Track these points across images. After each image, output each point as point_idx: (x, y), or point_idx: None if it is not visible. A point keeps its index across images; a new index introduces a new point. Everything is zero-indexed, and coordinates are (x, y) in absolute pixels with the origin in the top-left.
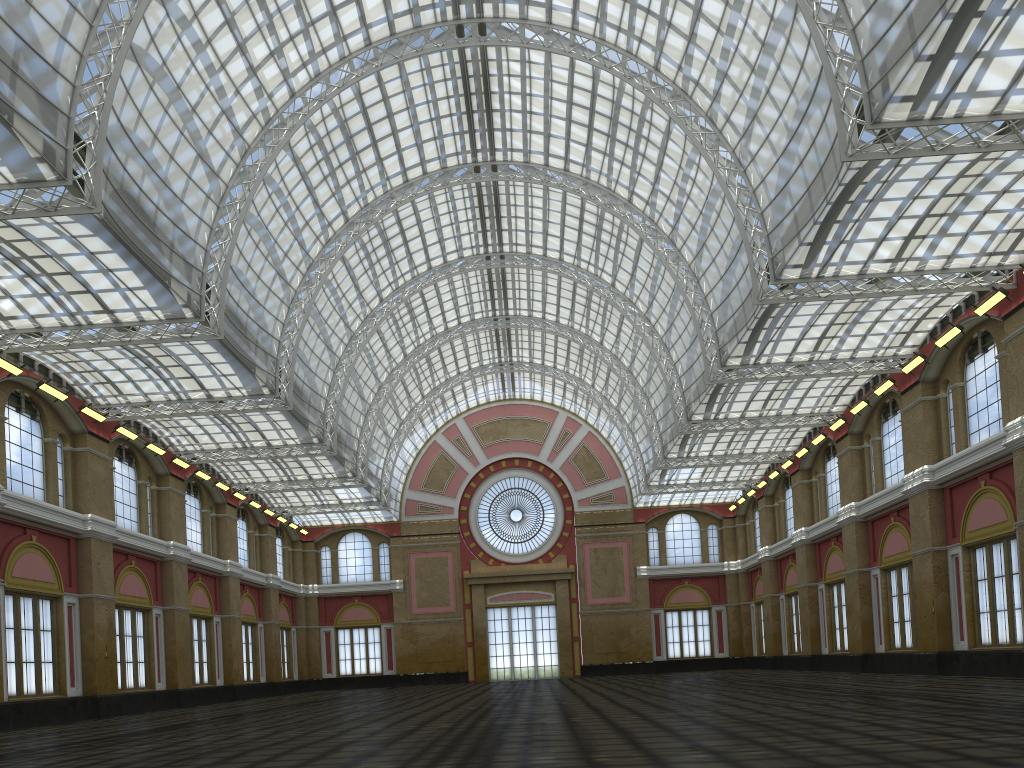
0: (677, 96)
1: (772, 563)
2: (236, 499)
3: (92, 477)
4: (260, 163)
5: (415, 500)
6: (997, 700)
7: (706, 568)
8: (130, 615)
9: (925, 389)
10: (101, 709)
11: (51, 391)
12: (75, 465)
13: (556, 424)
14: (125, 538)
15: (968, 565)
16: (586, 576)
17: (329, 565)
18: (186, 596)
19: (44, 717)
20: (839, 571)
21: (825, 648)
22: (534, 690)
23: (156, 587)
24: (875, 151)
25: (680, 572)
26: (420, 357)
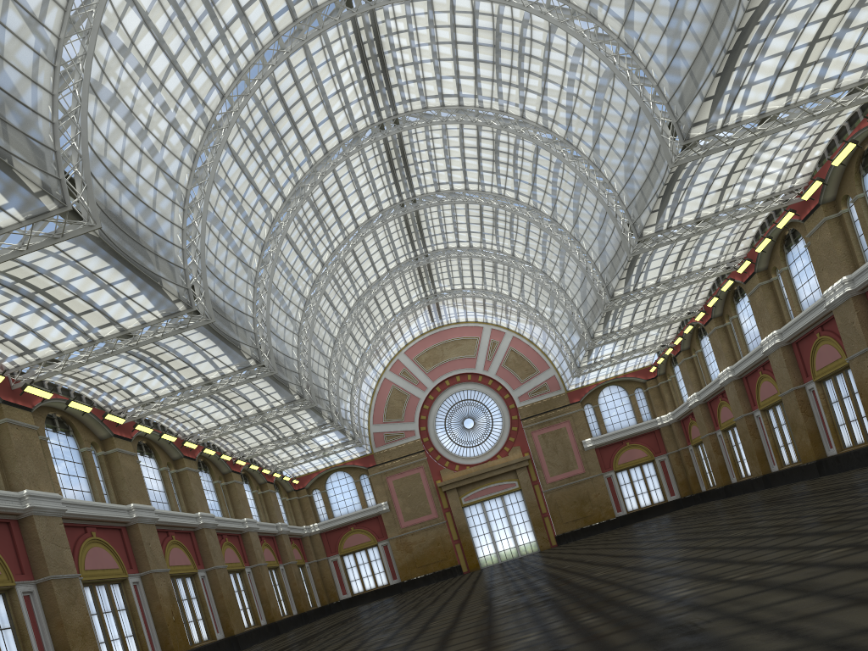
0: (551, 7)
1: (703, 406)
2: (238, 466)
3: (126, 472)
4: (209, 163)
5: (381, 432)
6: None
7: (642, 427)
8: (182, 582)
9: (827, 209)
10: None
11: (78, 406)
12: (110, 466)
13: (483, 338)
14: (163, 518)
15: None
16: (541, 459)
17: (322, 504)
18: (221, 556)
19: None
20: (772, 395)
21: (774, 466)
22: (536, 562)
23: (196, 554)
24: None
25: (620, 436)
26: (362, 307)
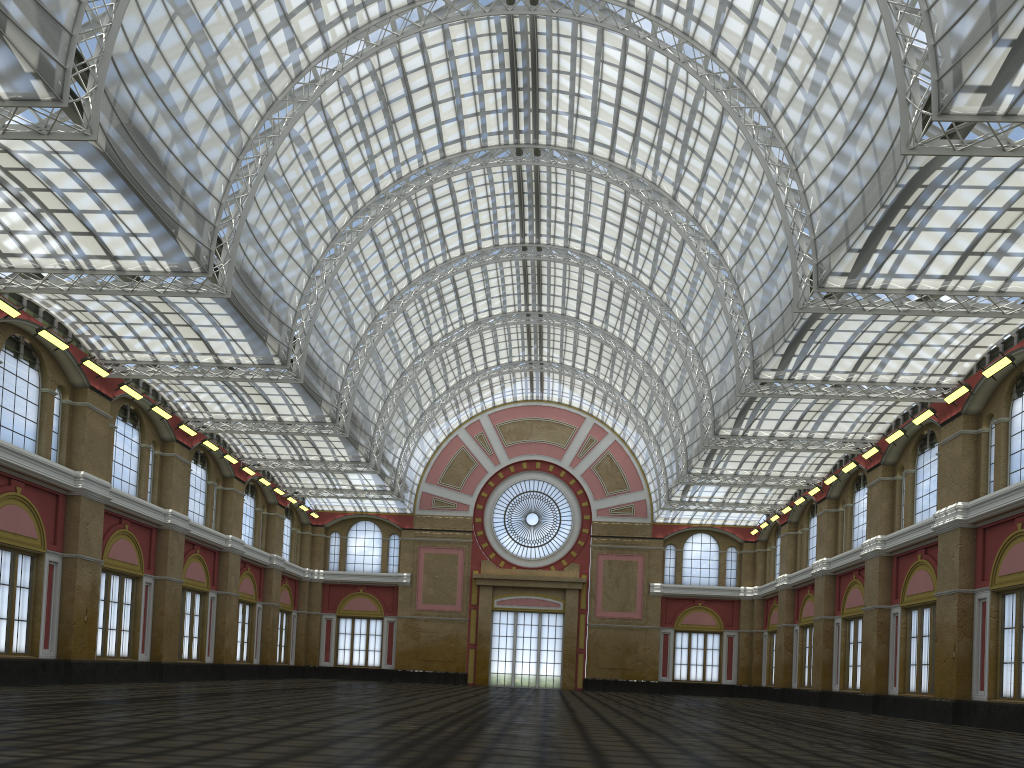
0: (733, 88)
1: (789, 592)
2: (245, 474)
3: (89, 434)
4: (286, 117)
5: (431, 494)
6: (1019, 759)
7: (721, 591)
8: (118, 581)
9: (967, 422)
10: (74, 675)
11: (51, 339)
12: (73, 419)
13: (582, 430)
14: (120, 501)
15: (995, 611)
16: (598, 588)
17: (337, 552)
18: (180, 567)
19: (9, 677)
20: (858, 606)
21: (836, 685)
22: (528, 699)
23: (149, 555)
24: (939, 147)
25: (694, 593)
26: (447, 346)
